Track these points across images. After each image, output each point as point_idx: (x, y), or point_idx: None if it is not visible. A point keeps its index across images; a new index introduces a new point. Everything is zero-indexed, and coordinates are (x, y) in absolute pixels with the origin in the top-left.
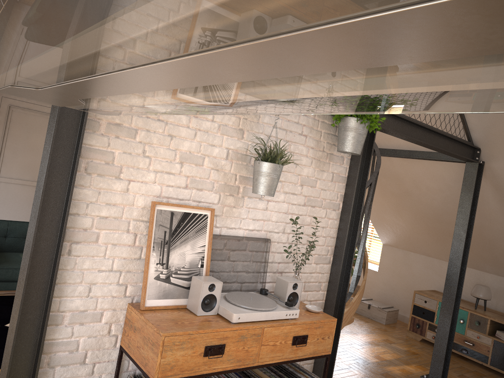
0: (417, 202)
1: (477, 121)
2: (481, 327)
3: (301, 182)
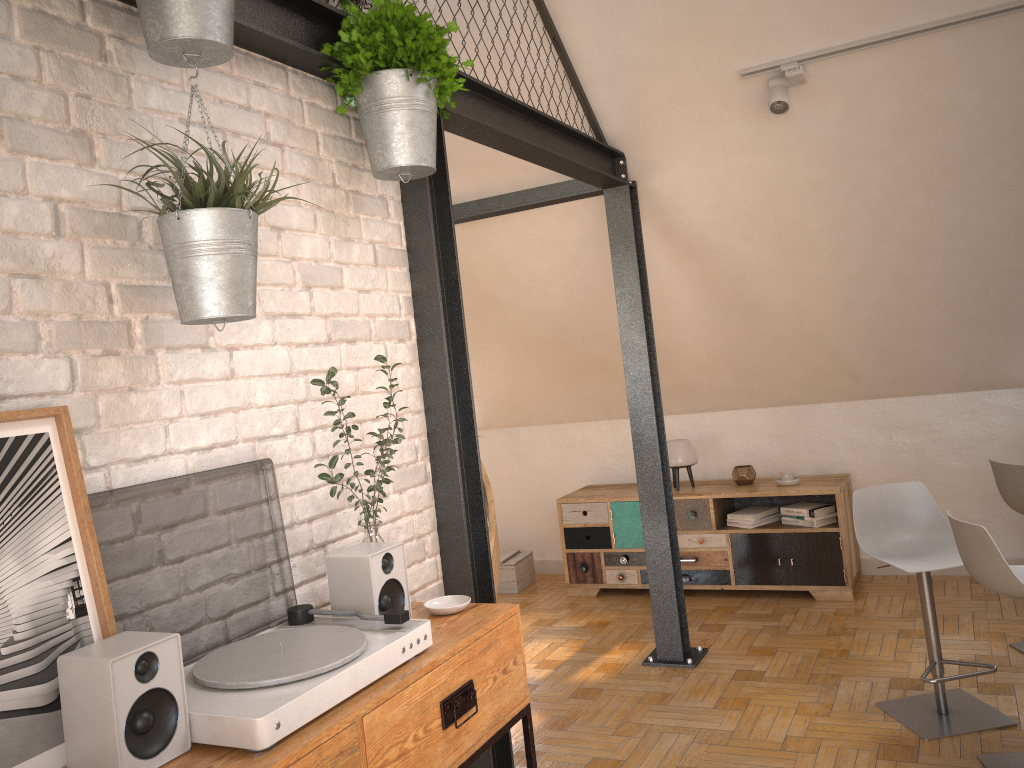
0: (514, 313)
1: (609, 92)
2: (700, 520)
3: (304, 279)
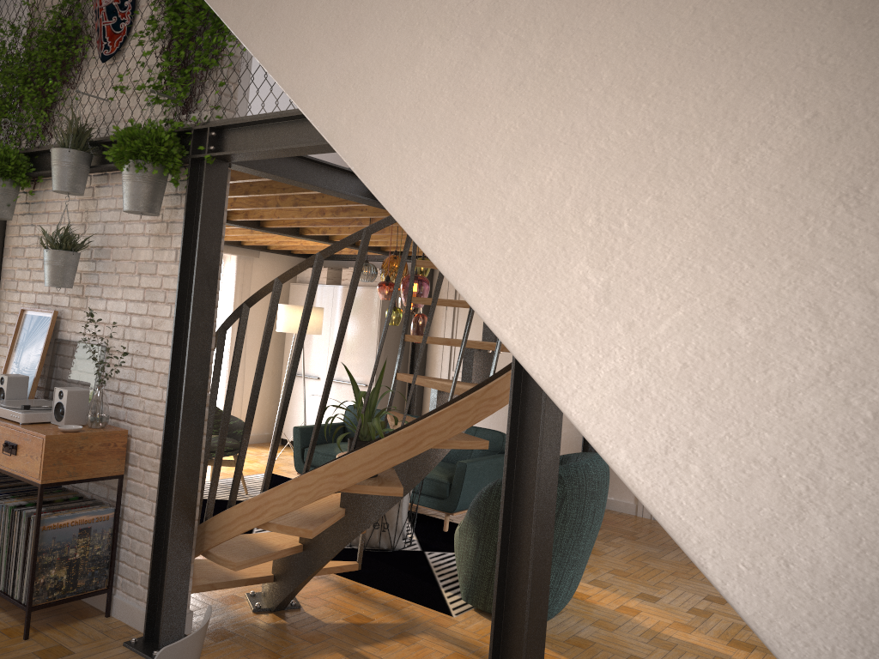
0: None
1: None
2: None
3: (138, 270)
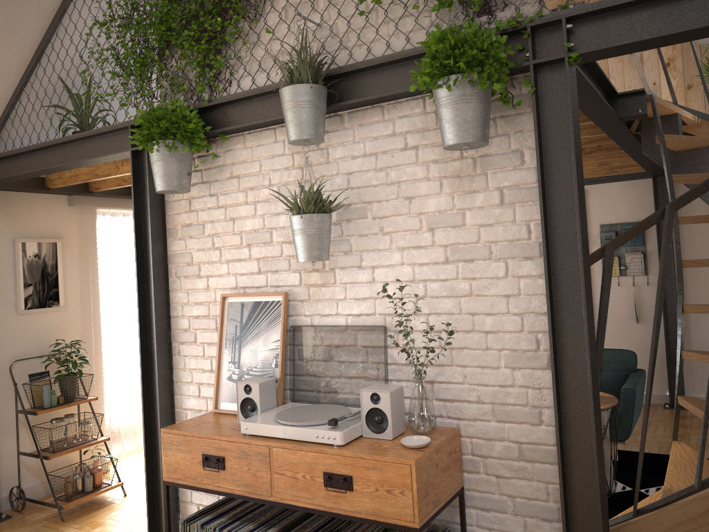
0: None
1: None
2: None
3: (428, 224)
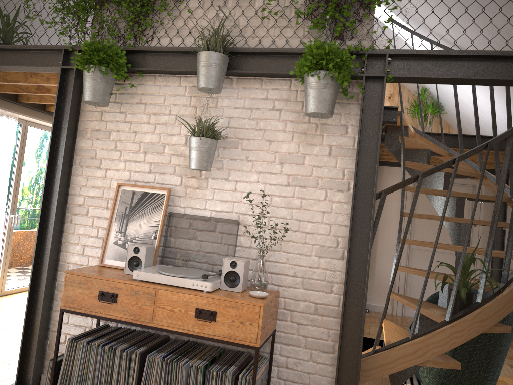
0: None
1: None
2: None
3: (279, 160)
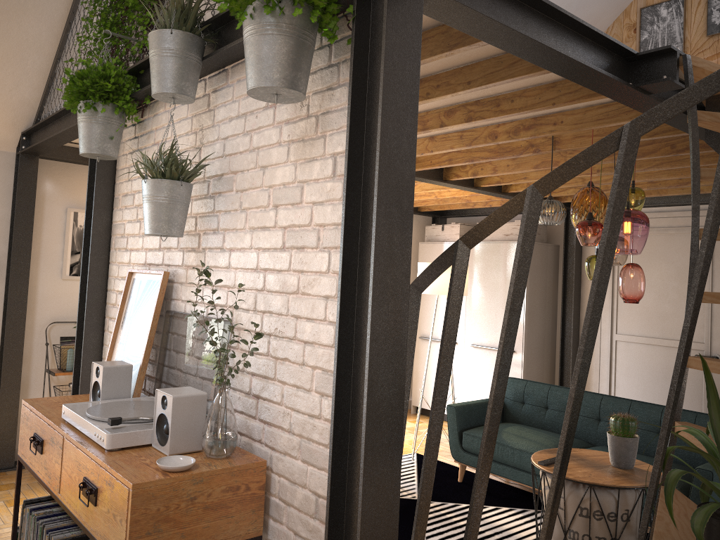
0: None
1: None
2: None
3: (274, 200)
